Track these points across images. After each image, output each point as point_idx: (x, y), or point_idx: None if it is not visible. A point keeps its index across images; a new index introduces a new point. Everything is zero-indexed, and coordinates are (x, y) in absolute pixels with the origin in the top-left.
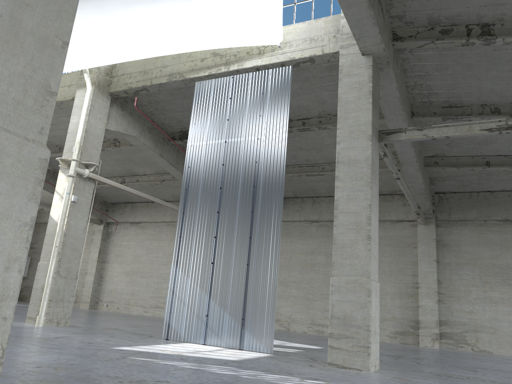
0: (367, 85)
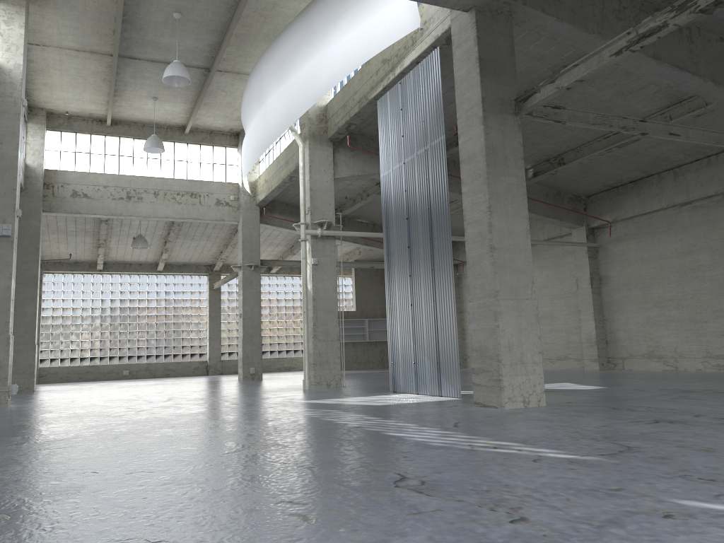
0: (474, 51)
